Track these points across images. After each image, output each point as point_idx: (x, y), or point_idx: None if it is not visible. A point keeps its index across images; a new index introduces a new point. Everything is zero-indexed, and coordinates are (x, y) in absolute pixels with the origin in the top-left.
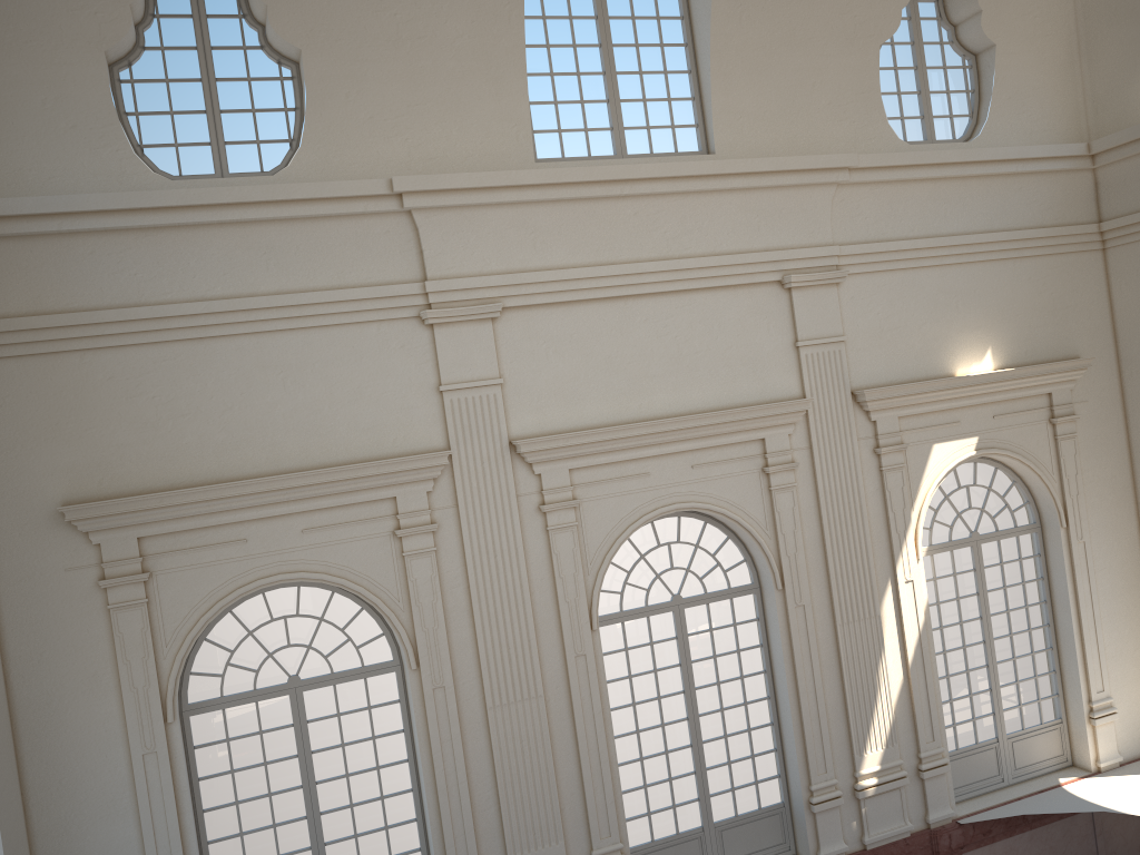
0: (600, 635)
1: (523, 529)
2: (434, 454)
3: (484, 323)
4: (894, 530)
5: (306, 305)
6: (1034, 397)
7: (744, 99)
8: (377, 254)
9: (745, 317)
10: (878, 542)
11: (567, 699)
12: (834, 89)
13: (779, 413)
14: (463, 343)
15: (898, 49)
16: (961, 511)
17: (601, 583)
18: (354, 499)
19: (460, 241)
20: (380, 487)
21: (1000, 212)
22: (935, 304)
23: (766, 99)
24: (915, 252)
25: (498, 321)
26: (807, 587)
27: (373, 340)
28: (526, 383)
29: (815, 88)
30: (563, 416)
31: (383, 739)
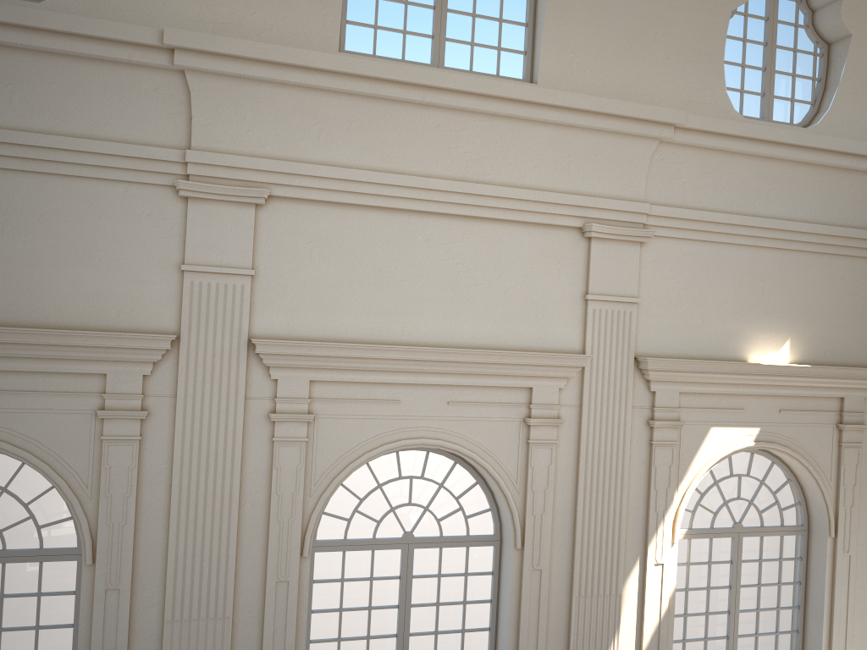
0: (320, 559)
1: (247, 435)
2: (154, 336)
3: (247, 208)
4: (653, 508)
5: (46, 149)
6: (826, 399)
7: (578, 34)
8: (141, 111)
9: (536, 258)
10: (634, 518)
11: (258, 626)
12: (676, 44)
13: (552, 365)
14: (218, 224)
15: (751, 22)
16: (728, 500)
17: (323, 508)
18: (57, 368)
19: (235, 115)
20: (89, 360)
21: (825, 204)
22: (741, 284)
23: (602, 39)
24: (730, 227)
25: (263, 209)
26: (548, 551)
27: (117, 201)
28: (281, 280)
29: (656, 39)
30: (316, 324)
31: (54, 629)
